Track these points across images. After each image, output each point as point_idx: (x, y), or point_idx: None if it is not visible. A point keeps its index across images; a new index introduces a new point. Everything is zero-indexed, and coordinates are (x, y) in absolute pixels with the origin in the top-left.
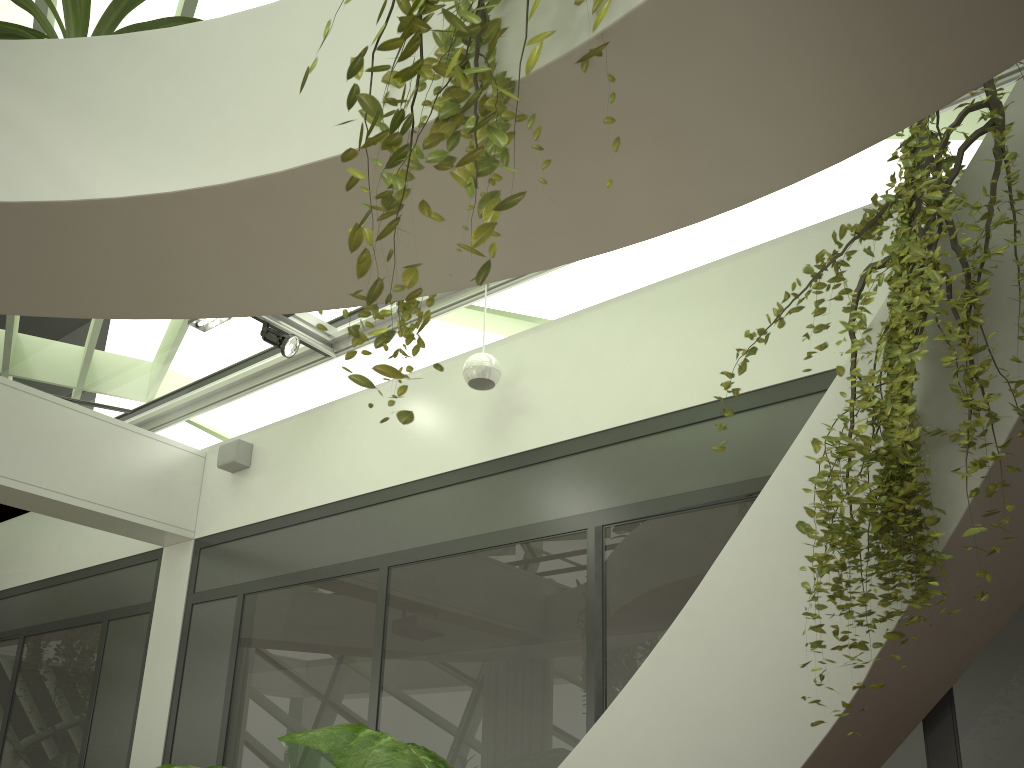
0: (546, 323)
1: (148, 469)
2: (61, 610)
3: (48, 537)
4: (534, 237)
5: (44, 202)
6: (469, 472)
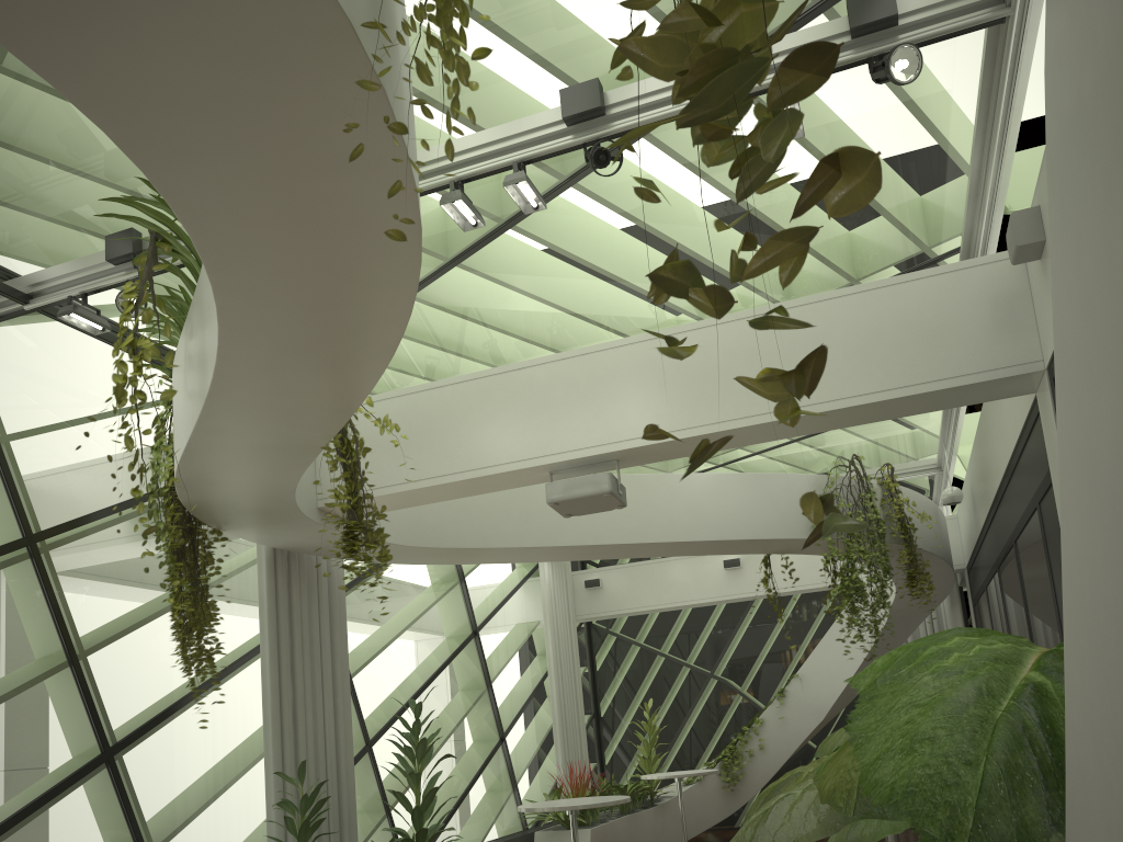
0: None
1: (944, 315)
2: (1019, 504)
3: (993, 424)
4: None
5: (196, 247)
6: None
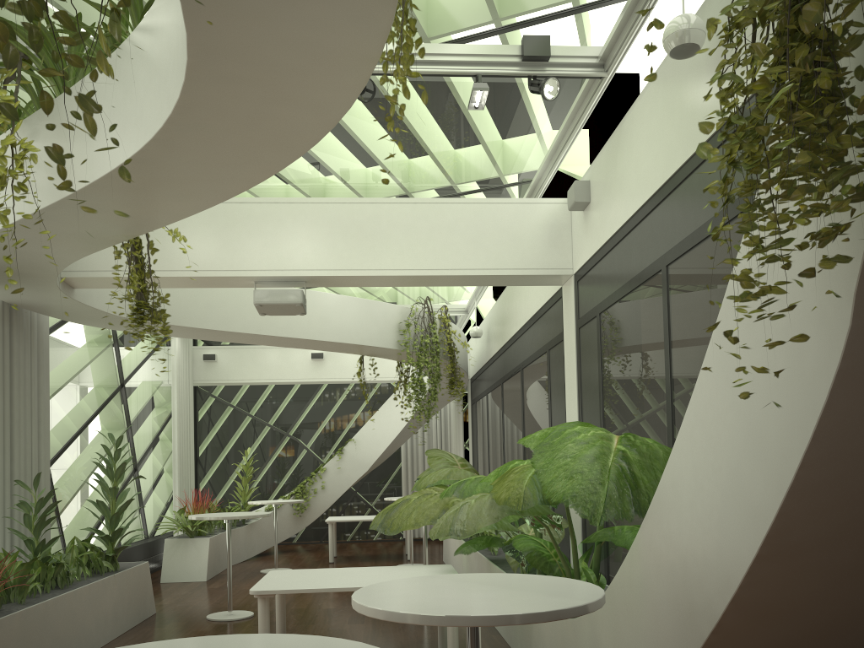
0: None
1: (523, 229)
2: (531, 347)
3: (520, 294)
4: None
5: (168, 119)
6: None
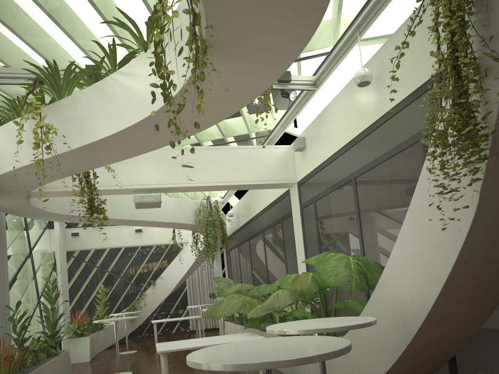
0: (389, 38)
1: (271, 161)
2: (269, 220)
3: (260, 193)
4: (269, 64)
5: (146, 117)
6: (373, 126)
